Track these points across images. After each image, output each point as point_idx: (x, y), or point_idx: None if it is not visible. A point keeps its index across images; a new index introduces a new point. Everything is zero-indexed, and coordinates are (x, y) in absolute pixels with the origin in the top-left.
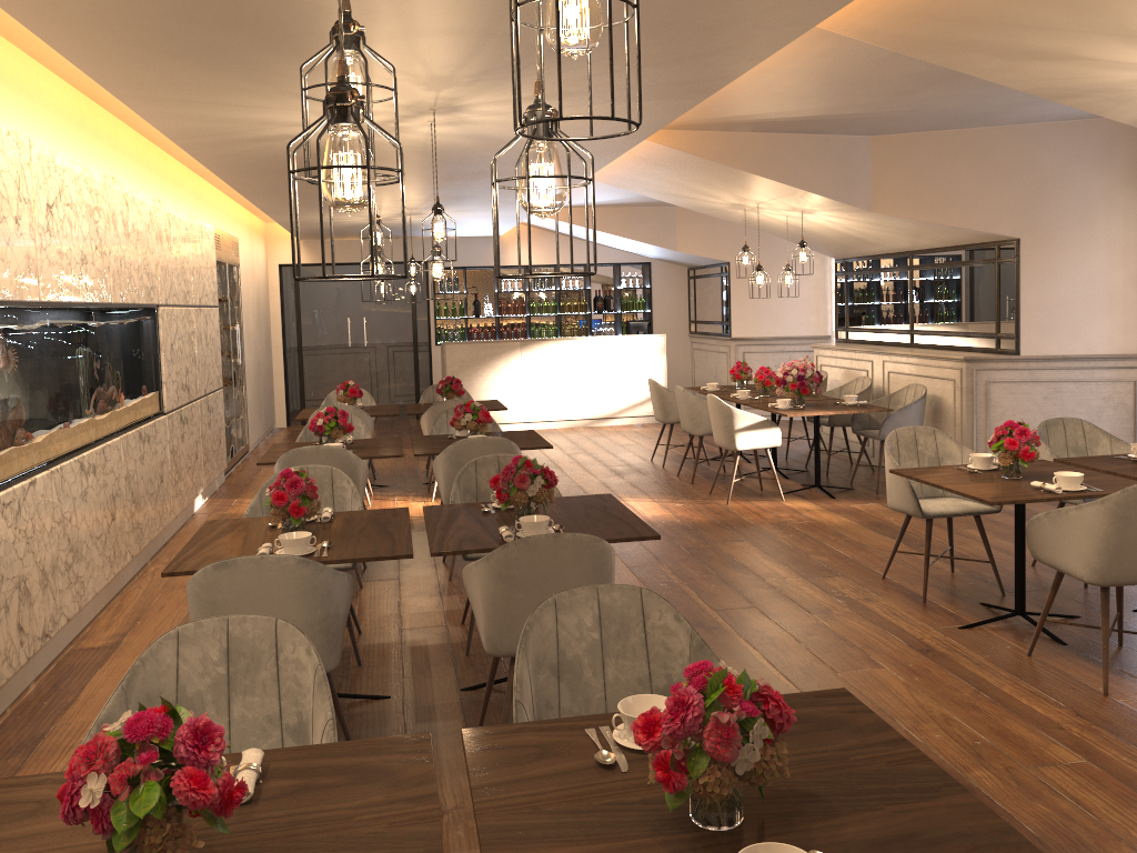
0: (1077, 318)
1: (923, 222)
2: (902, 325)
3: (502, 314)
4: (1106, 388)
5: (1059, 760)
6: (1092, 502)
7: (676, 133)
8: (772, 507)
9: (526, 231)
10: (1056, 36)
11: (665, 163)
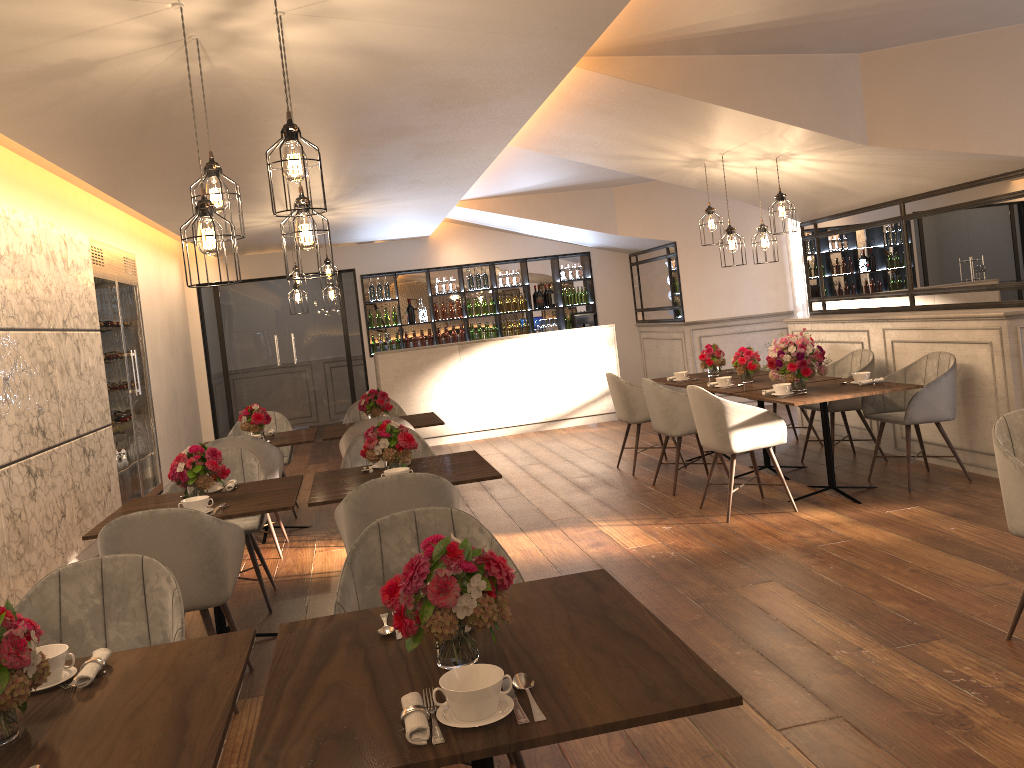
0: None
1: (934, 152)
2: (897, 287)
3: (438, 319)
4: None
5: None
6: None
7: (625, 60)
8: (786, 521)
9: (457, 229)
10: None
11: (611, 107)
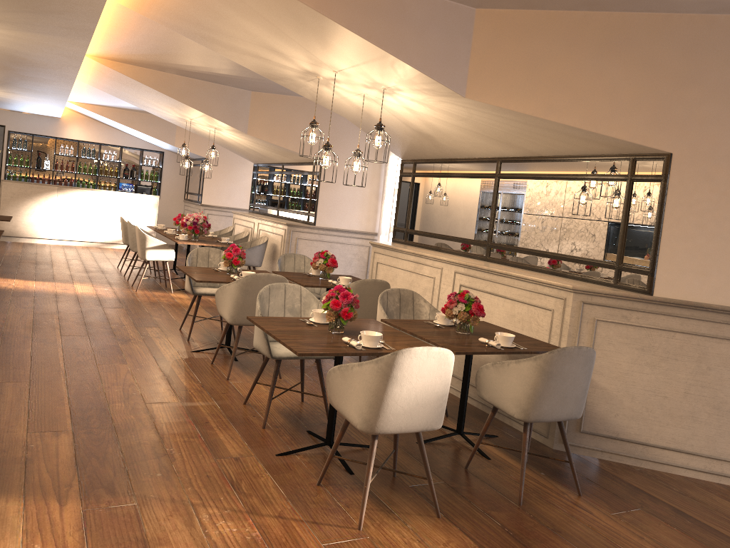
0: (346, 209)
1: (275, 145)
2: (275, 205)
3: (57, 169)
4: (355, 248)
5: (167, 401)
6: (234, 282)
7: (126, 66)
8: (161, 295)
9: (81, 118)
10: (244, 43)
11: (126, 84)
